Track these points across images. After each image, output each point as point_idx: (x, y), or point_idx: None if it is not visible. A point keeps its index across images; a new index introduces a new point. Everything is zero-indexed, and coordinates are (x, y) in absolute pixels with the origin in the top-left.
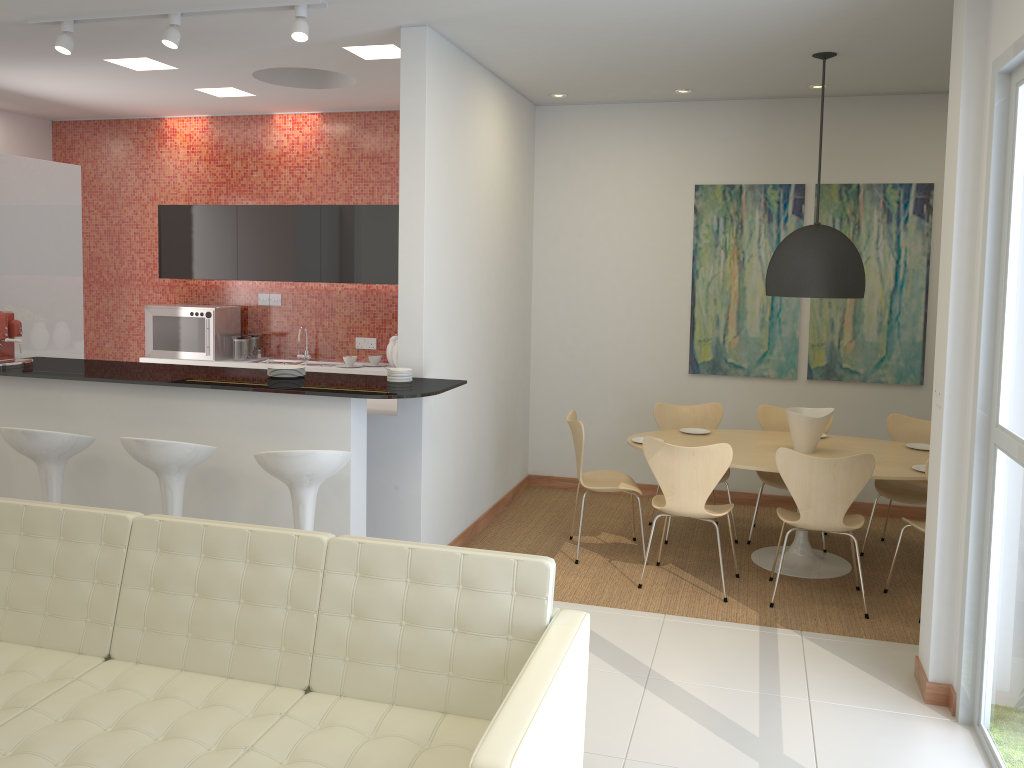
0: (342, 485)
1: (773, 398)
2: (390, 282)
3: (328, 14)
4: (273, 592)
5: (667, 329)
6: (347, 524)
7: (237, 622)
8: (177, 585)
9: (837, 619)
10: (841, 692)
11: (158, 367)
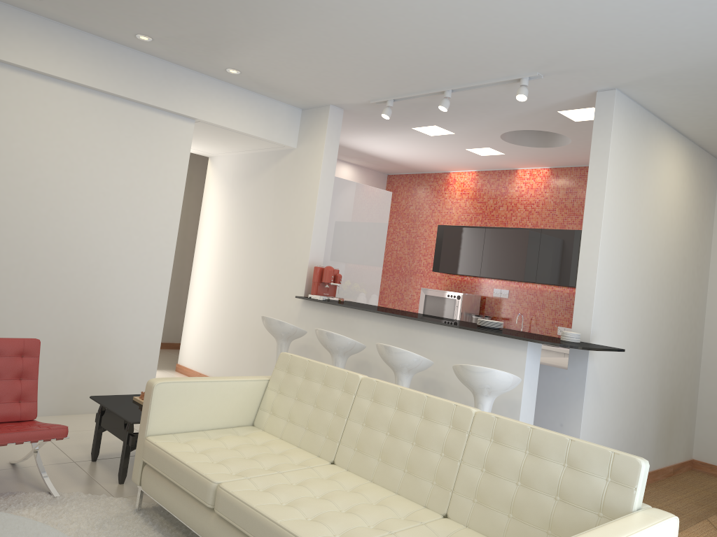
0: (514, 406)
1: None
2: None
3: (544, 84)
4: (434, 441)
5: None
6: None
7: (408, 457)
8: (378, 424)
9: None
10: None
11: (412, 313)
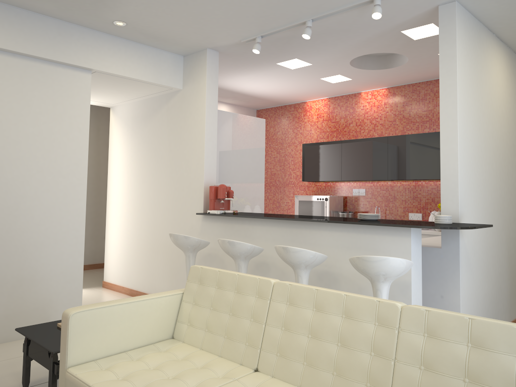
0: (405, 287)
1: None
2: (430, 178)
3: (393, 4)
4: (361, 340)
5: None
6: None
7: (336, 359)
8: (298, 328)
9: None
10: None
11: (297, 215)
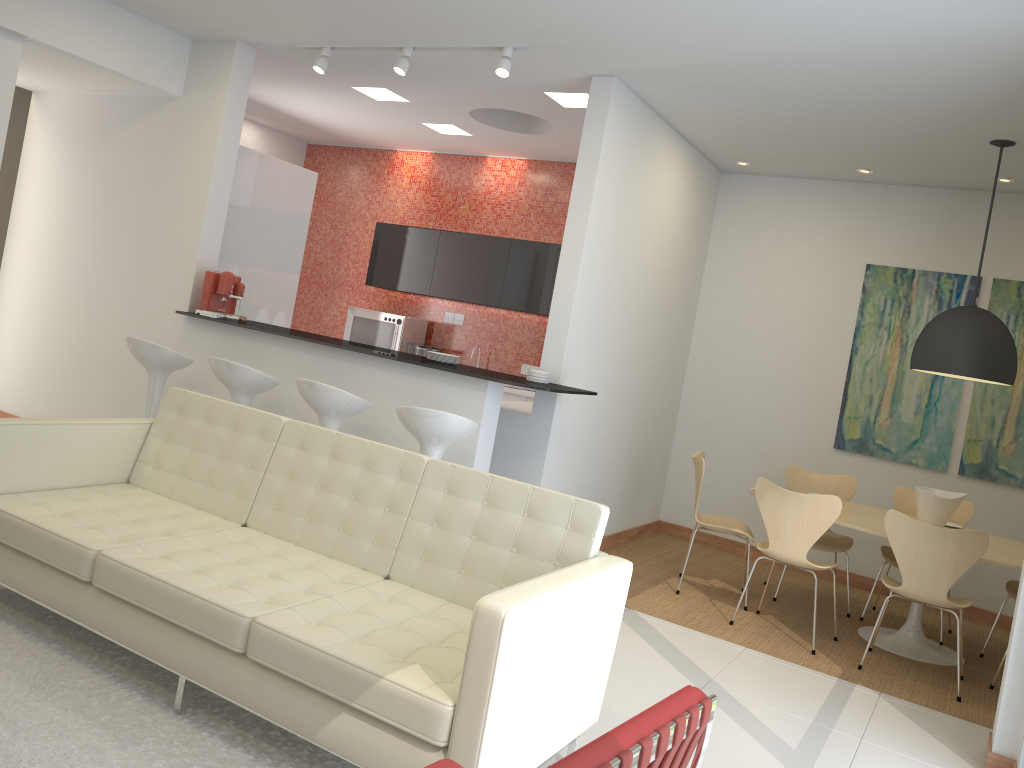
0: (467, 458)
1: None
2: None
3: (531, 58)
4: (377, 494)
5: (818, 401)
6: None
7: (345, 514)
8: (306, 477)
9: (925, 694)
10: (898, 743)
11: (342, 340)
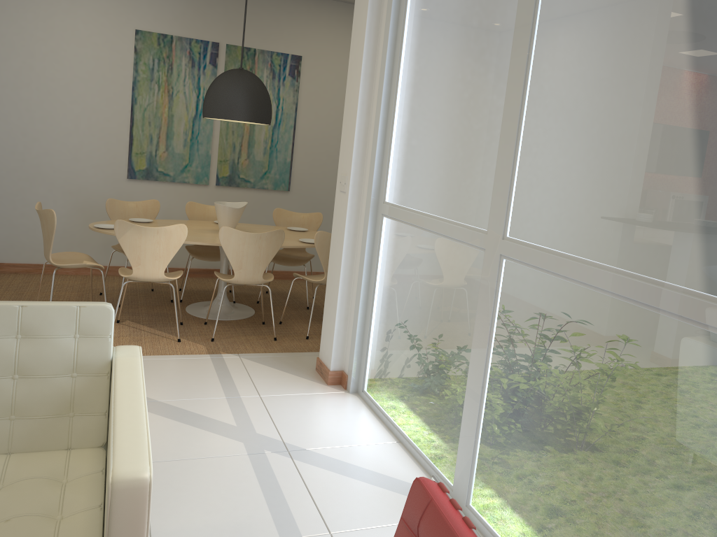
0: None
1: (191, 198)
2: None
3: None
4: None
5: (110, 143)
6: None
7: None
8: None
9: (258, 343)
10: (278, 387)
11: None
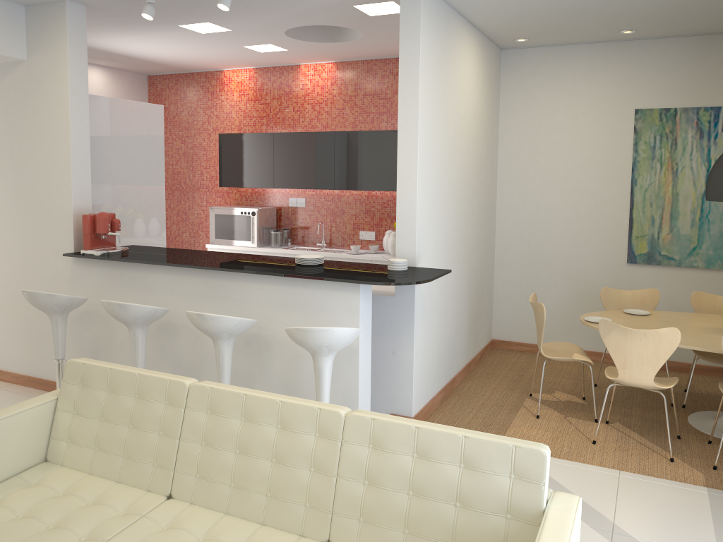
0: (352, 352)
1: (701, 285)
2: (386, 189)
3: None
4: (299, 455)
5: (609, 227)
6: (356, 383)
7: (270, 478)
8: (222, 442)
9: None
10: None
11: (215, 254)
